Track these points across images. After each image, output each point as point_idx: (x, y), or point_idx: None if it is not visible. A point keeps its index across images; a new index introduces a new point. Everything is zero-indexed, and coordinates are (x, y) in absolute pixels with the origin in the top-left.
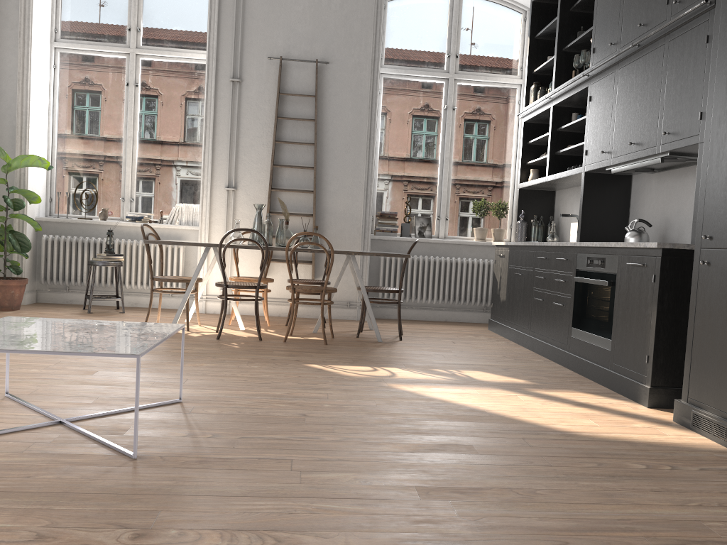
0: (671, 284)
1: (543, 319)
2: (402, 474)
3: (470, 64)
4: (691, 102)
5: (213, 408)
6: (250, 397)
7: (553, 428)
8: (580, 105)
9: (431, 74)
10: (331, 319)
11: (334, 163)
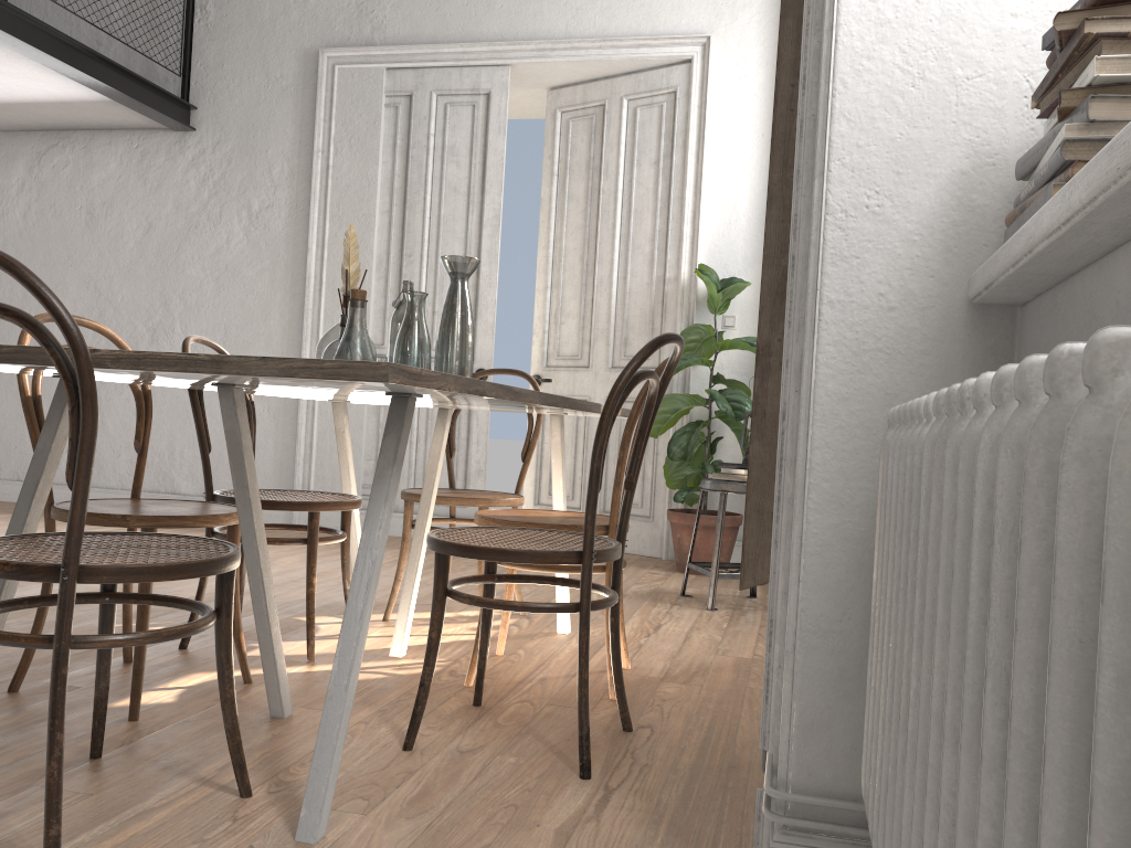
0: None
1: None
2: None
3: None
4: None
5: None
6: None
7: None
8: None
9: None
10: (743, 816)
11: None
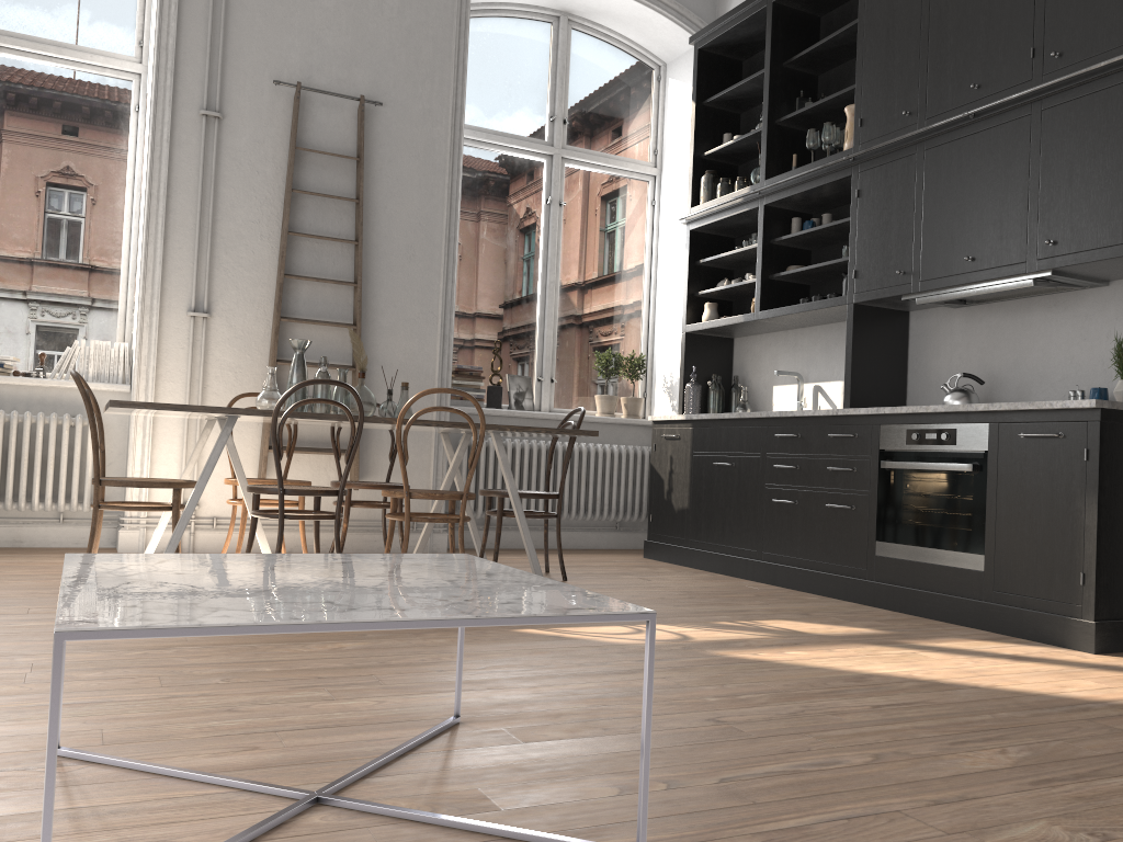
0: (1111, 463)
1: (797, 533)
2: (1104, 808)
3: (583, 136)
4: (1103, 197)
5: (543, 727)
6: (558, 697)
7: (1079, 699)
8: (803, 207)
9: (527, 146)
10: None
11: (388, 278)
